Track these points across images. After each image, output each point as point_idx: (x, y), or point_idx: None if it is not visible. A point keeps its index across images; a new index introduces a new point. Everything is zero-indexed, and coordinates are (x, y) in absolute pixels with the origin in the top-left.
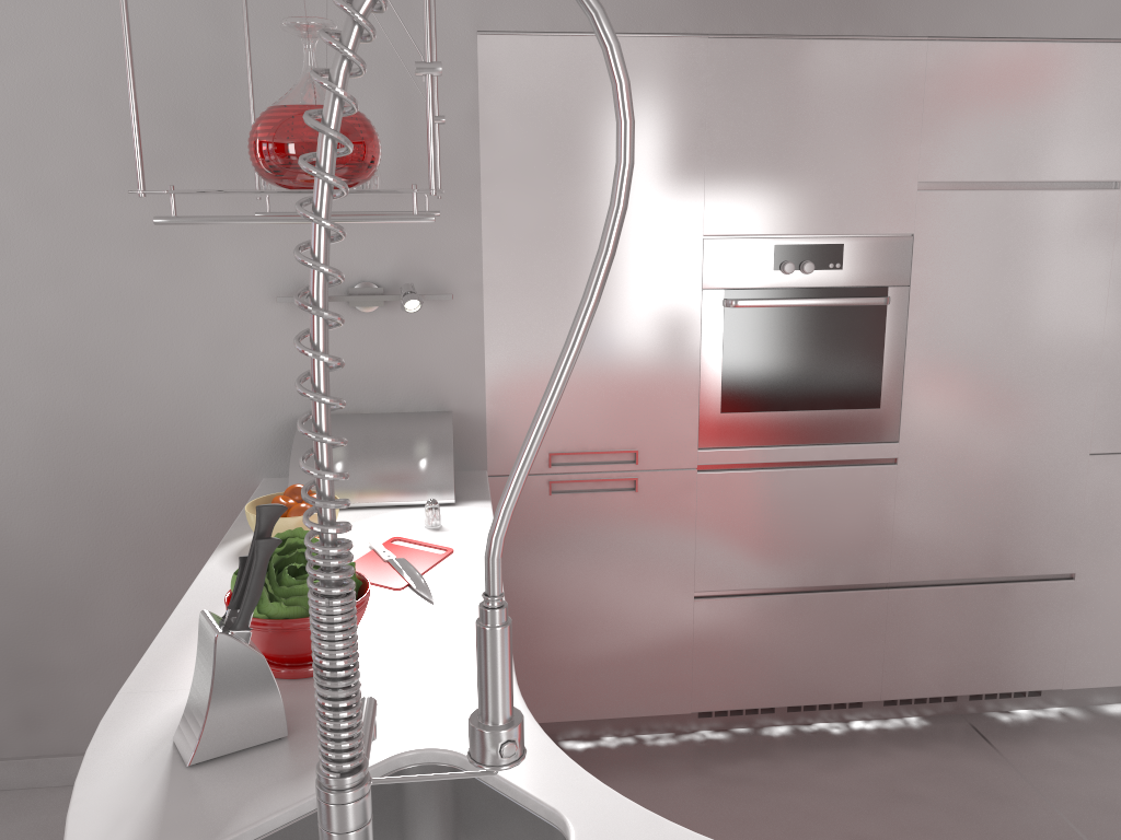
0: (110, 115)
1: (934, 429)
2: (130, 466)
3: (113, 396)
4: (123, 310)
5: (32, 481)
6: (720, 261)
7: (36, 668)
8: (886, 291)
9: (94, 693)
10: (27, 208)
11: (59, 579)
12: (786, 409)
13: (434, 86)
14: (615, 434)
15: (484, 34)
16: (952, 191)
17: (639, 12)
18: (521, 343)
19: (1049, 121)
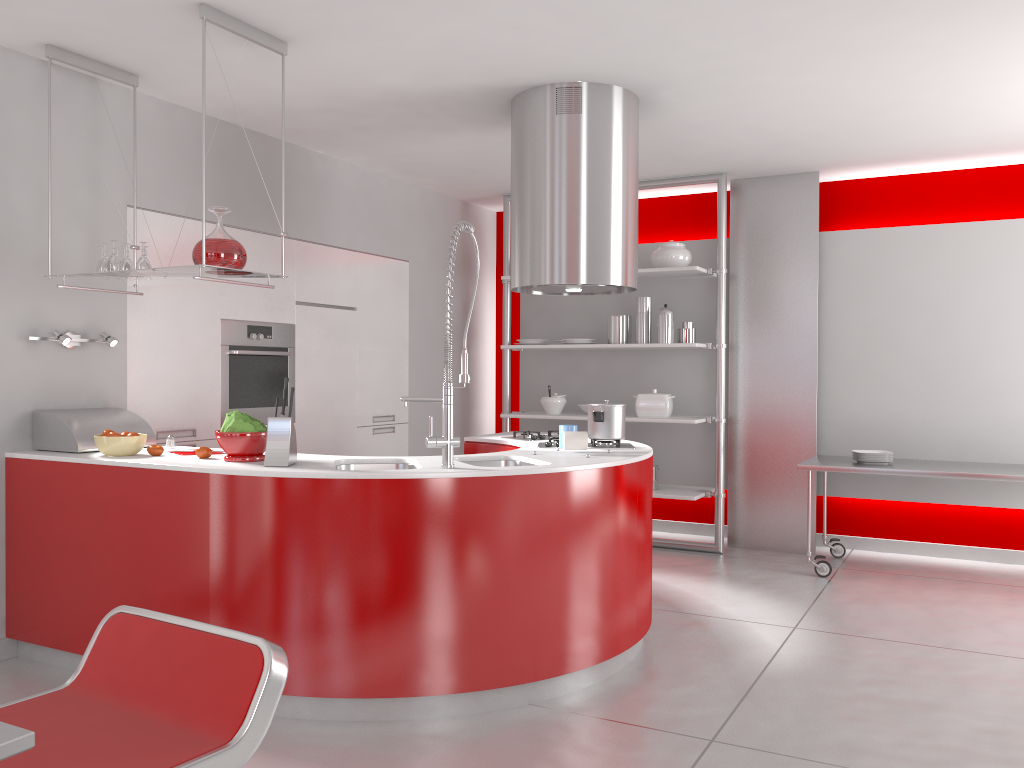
0: None
1: (307, 416)
2: None
3: None
4: None
5: None
6: (227, 331)
7: None
8: (287, 350)
9: None
10: None
11: None
12: (254, 406)
13: (135, 231)
14: (186, 420)
15: (130, 207)
16: (307, 306)
17: (194, 208)
18: (144, 370)
19: (335, 280)
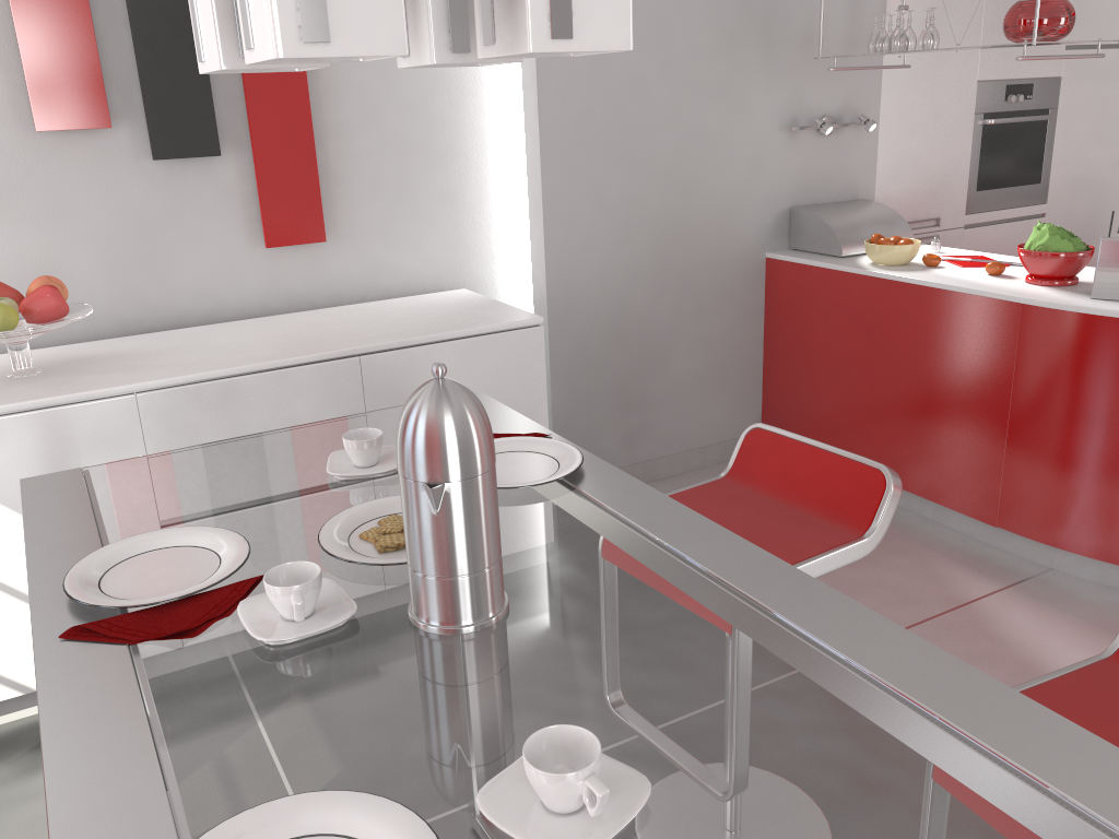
0: (708, 5)
1: (1061, 194)
2: (699, 250)
3: (694, 202)
4: (704, 141)
5: (646, 266)
6: (983, 96)
7: (637, 401)
8: (1048, 112)
9: (666, 414)
10: (660, 71)
11: (655, 335)
12: (1003, 187)
13: None
14: (930, 209)
15: None
16: (1078, 51)
17: None
18: (893, 153)
19: (1117, 9)
